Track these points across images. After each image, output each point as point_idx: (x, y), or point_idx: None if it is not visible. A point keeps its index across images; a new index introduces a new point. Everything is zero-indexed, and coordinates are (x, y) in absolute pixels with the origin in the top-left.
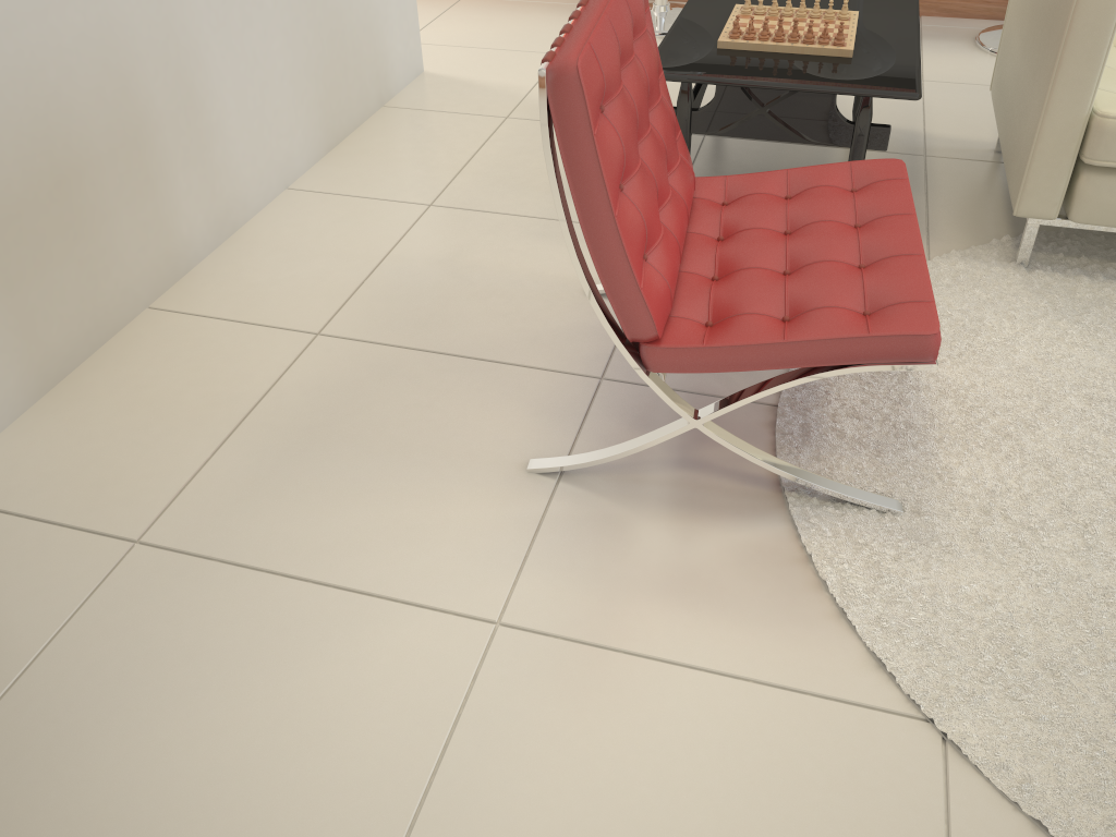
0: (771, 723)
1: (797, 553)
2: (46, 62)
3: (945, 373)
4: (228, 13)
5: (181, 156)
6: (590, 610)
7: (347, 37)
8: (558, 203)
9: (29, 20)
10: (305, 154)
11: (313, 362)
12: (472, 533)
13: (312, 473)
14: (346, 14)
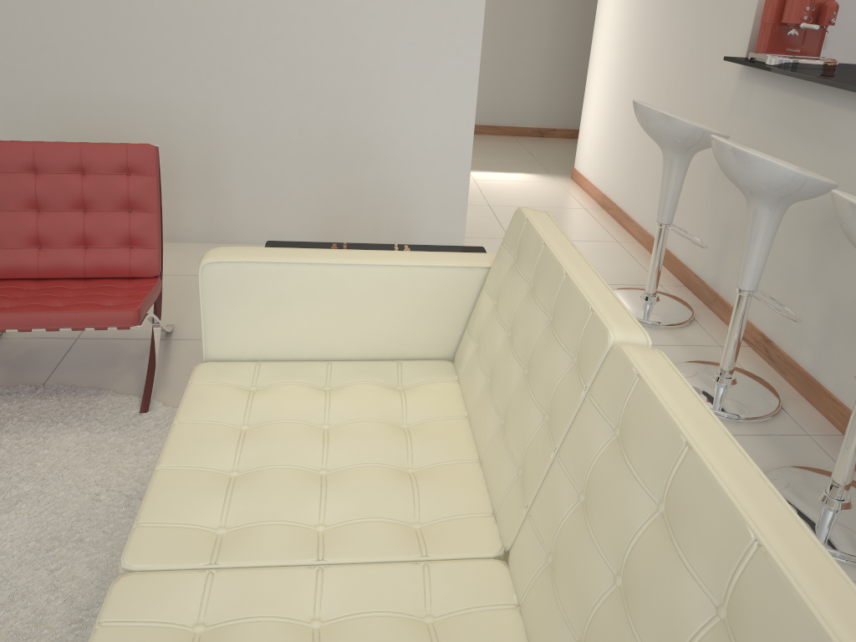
0: None
1: None
2: (126, 126)
3: (67, 440)
4: (254, 147)
5: (195, 193)
6: None
7: (367, 196)
8: None
9: (124, 109)
10: (300, 236)
11: None
12: None
13: None
14: (370, 184)
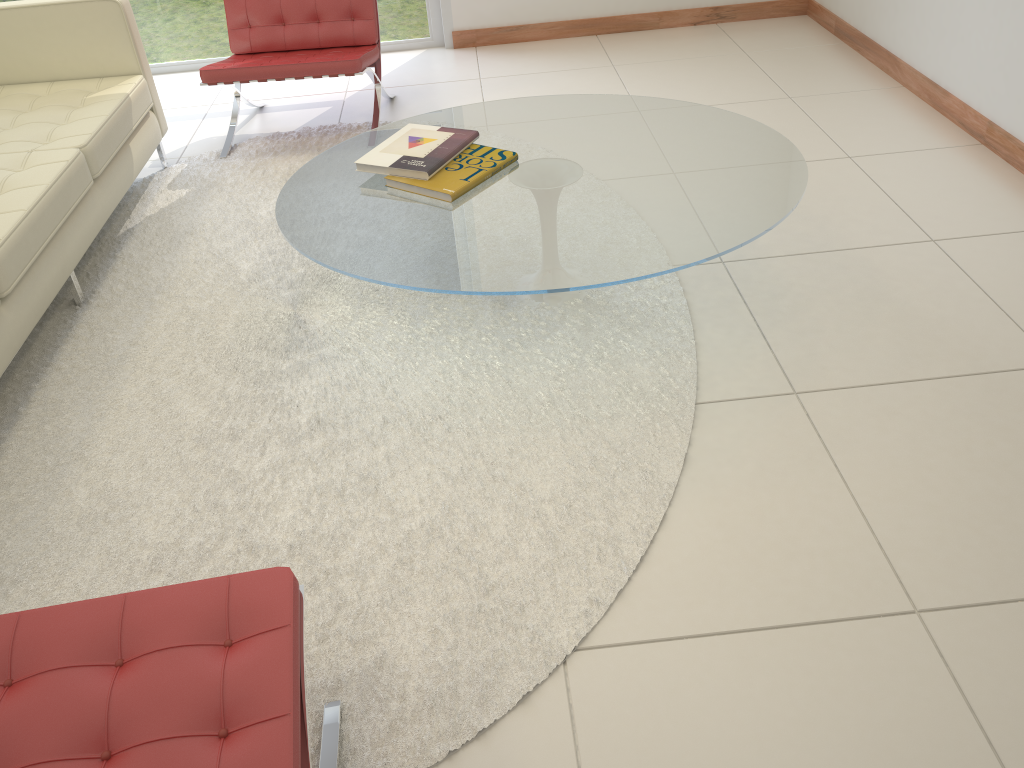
0: None
1: None
2: None
3: None
4: None
5: None
6: None
7: None
8: None
9: None
10: None
11: None
12: None
13: None
14: None
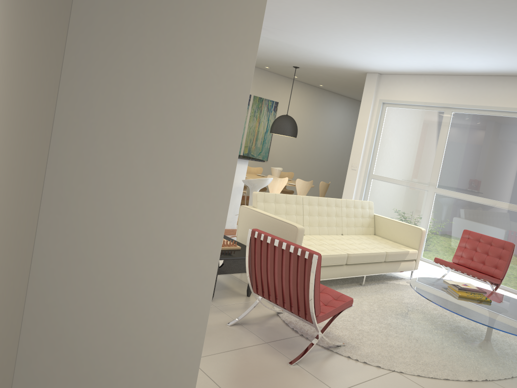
0: (384, 382)
1: (345, 357)
2: None
3: None
4: None
5: None
6: (342, 382)
7: None
8: (313, 284)
9: None
10: None
11: (205, 366)
12: (305, 381)
13: (258, 387)
14: None
